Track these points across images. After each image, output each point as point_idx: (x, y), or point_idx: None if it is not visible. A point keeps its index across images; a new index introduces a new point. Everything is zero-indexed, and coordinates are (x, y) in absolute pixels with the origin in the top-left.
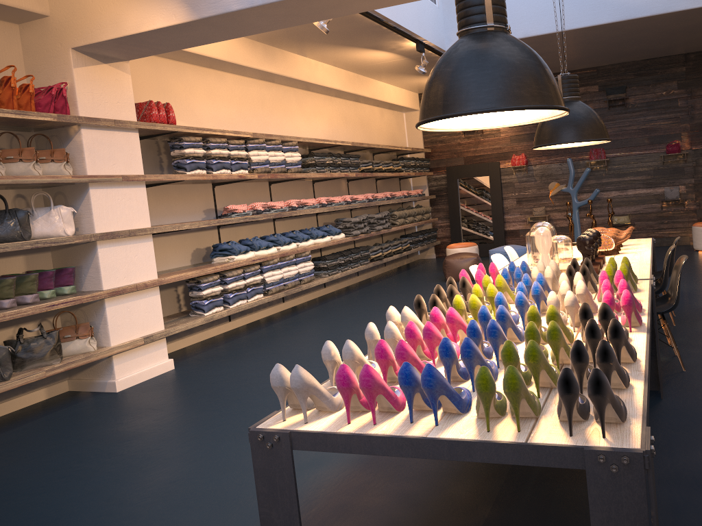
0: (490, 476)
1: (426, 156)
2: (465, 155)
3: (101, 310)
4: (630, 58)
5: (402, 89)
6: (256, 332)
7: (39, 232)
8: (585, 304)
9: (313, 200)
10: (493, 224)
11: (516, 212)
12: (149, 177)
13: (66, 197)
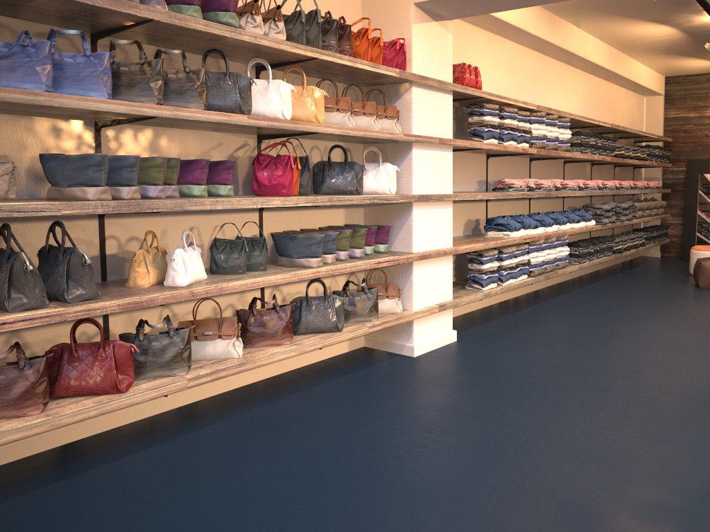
0: None
1: (665, 146)
2: None
3: (408, 273)
4: None
5: (652, 70)
6: (516, 313)
7: (368, 187)
8: None
9: (572, 182)
10: None
11: None
12: (457, 142)
13: (387, 155)
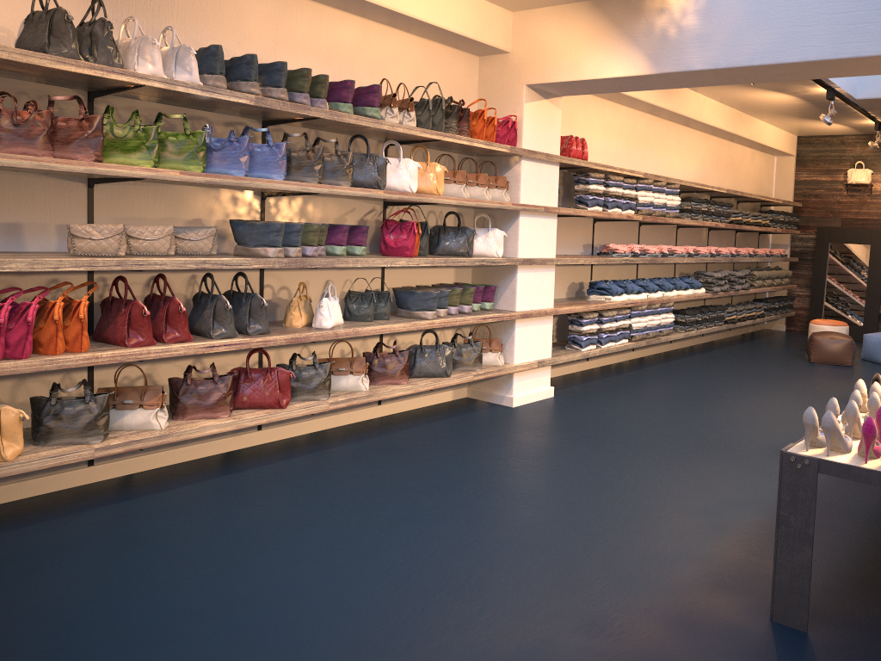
0: None
1: (794, 211)
2: (843, 216)
3: (510, 329)
4: None
5: (781, 130)
6: (615, 377)
7: (477, 250)
8: None
9: (682, 248)
10: (866, 303)
11: None
12: (561, 210)
13: (496, 220)
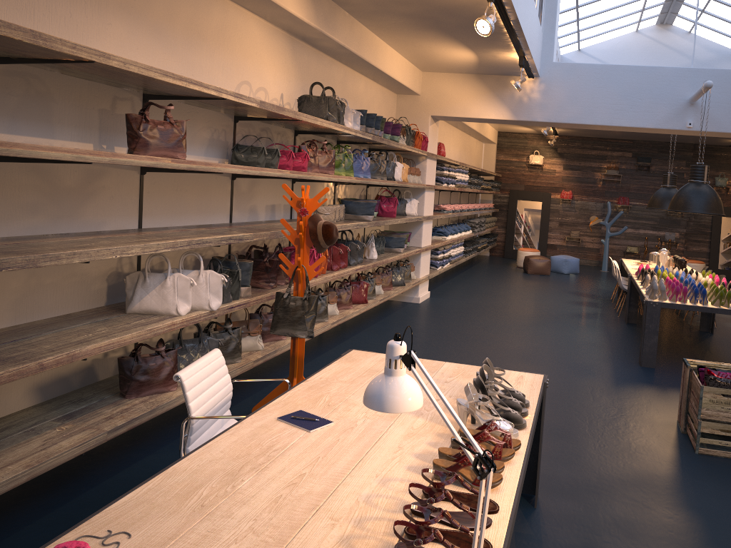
0: (663, 345)
1: (495, 179)
2: (525, 184)
3: (417, 258)
4: (658, 140)
5: (493, 128)
6: (442, 285)
7: (406, 212)
8: (723, 282)
9: (464, 206)
10: (540, 237)
11: (557, 232)
12: (438, 187)
13: (408, 193)
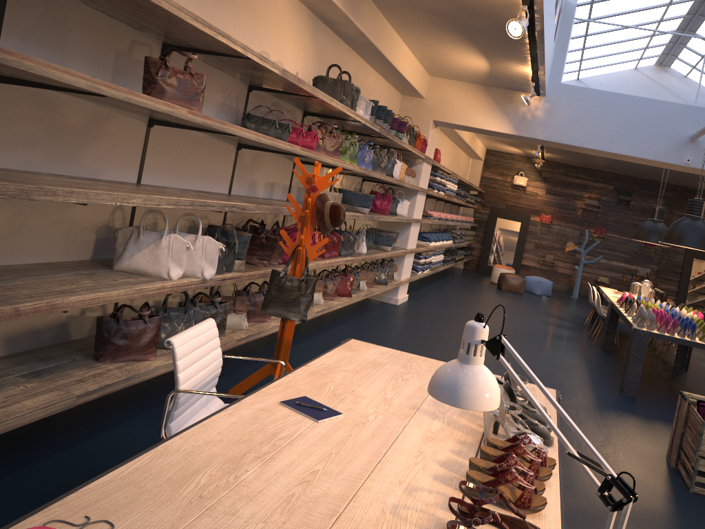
0: (641, 376)
1: (478, 194)
2: (507, 203)
3: (401, 259)
4: (641, 176)
5: (482, 145)
6: (419, 290)
7: (397, 211)
8: None
9: (448, 215)
10: (515, 257)
11: (532, 253)
12: (429, 192)
13: (400, 194)
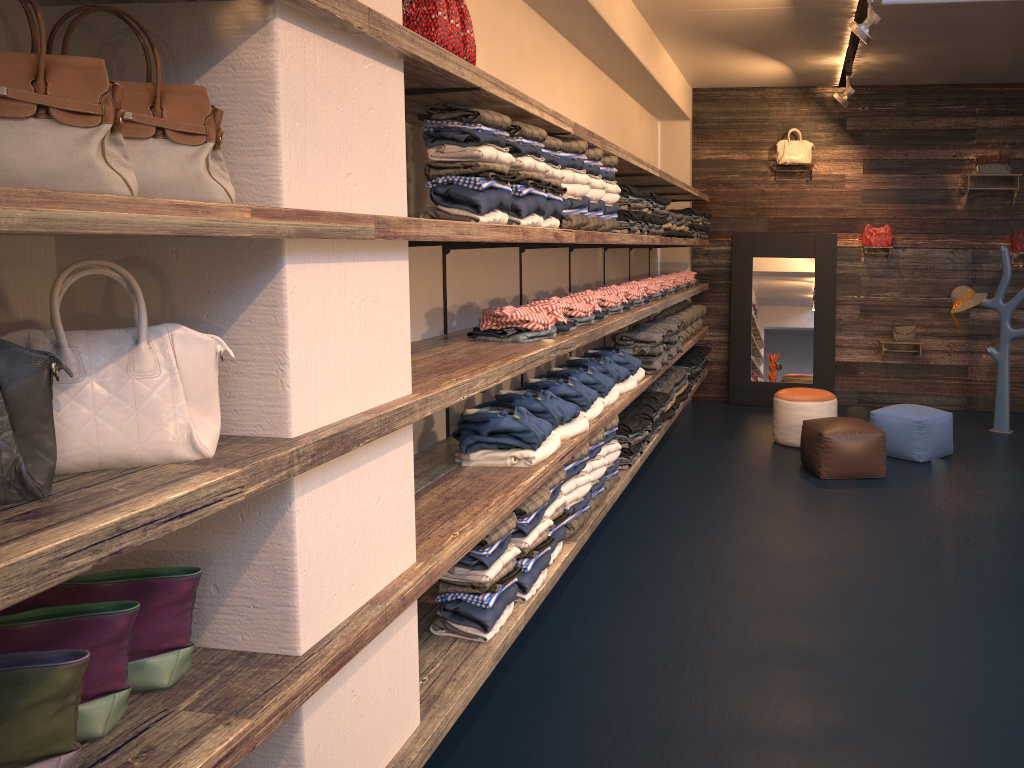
0: None
1: (695, 208)
2: (771, 216)
3: (281, 729)
4: None
5: (681, 75)
6: (539, 639)
7: (85, 446)
8: None
9: (612, 294)
10: (816, 348)
11: (857, 330)
12: (426, 229)
13: (169, 284)
